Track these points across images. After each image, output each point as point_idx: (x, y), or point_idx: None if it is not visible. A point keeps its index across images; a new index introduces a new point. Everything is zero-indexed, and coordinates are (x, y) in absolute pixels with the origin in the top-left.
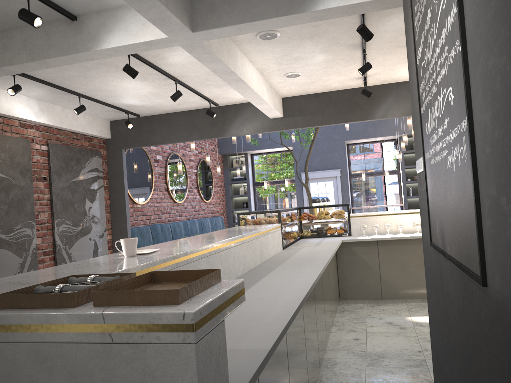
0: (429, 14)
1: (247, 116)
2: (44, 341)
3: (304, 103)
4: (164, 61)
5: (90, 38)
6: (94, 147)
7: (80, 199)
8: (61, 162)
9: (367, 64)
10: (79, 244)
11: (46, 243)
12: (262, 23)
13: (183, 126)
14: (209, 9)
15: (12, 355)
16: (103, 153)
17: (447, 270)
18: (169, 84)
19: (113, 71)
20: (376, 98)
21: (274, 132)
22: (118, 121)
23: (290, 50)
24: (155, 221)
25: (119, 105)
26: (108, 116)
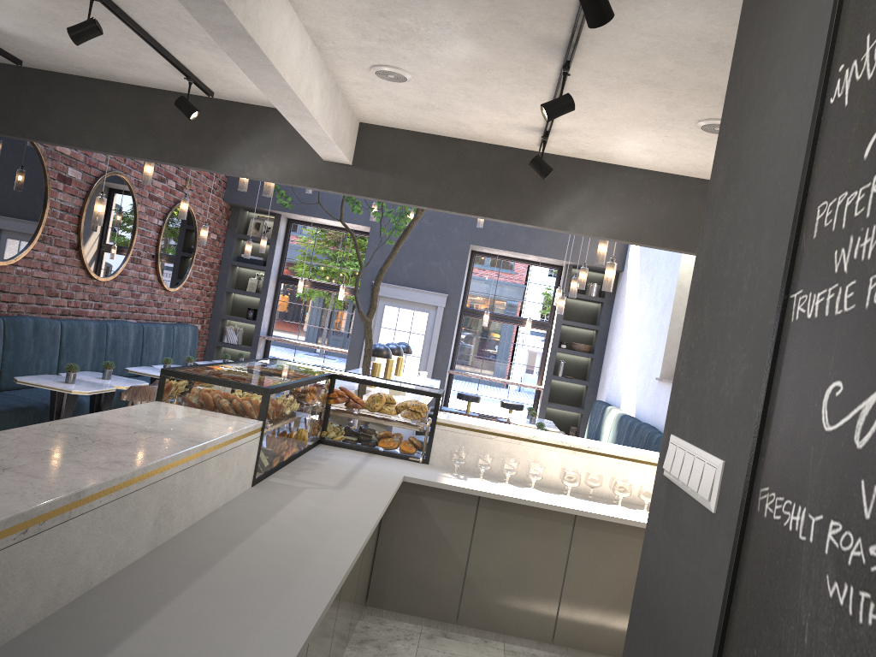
0: None
1: (274, 141)
2: None
3: (404, 148)
4: None
5: None
6: None
7: None
8: None
9: (566, 98)
10: None
11: None
12: None
13: (122, 119)
14: None
15: None
16: None
17: None
18: None
19: None
20: (555, 184)
21: None
22: None
23: (394, 1)
24: (27, 309)
25: None
26: None
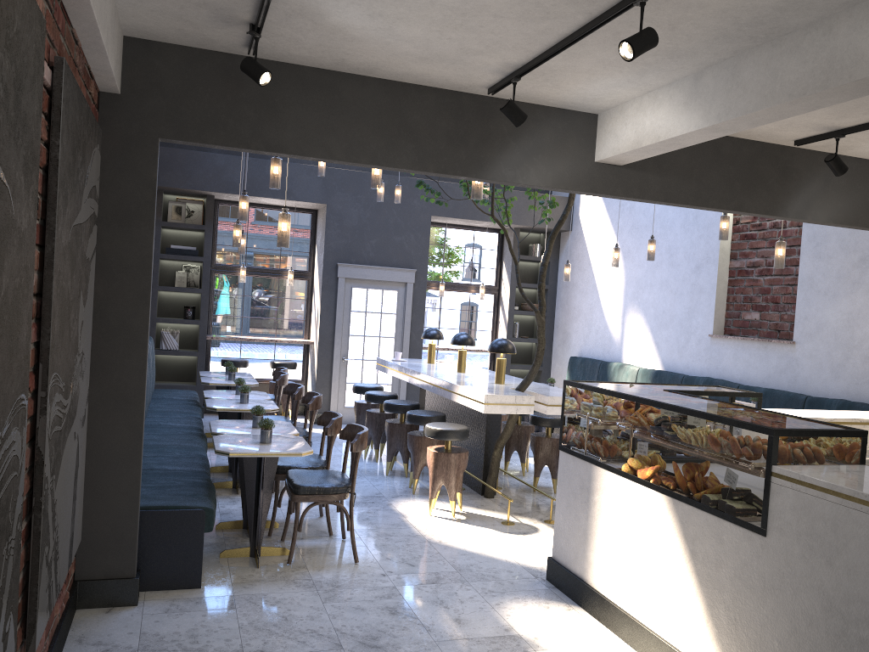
0: None
1: (544, 142)
2: None
3: None
4: None
5: None
6: None
7: (76, 293)
8: (69, 146)
9: None
10: (64, 461)
11: None
12: None
13: (372, 121)
14: None
15: None
16: None
17: None
18: None
19: None
20: (793, 176)
21: (292, 165)
22: (156, 48)
23: None
24: None
25: (284, 1)
26: (158, 21)
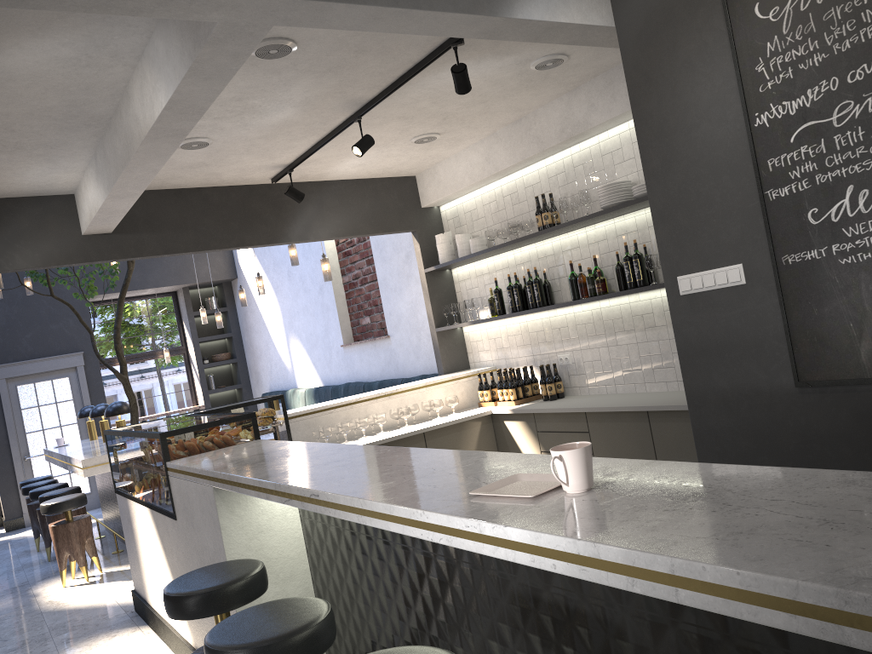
0: None
1: (23, 229)
2: None
3: (155, 207)
4: None
5: None
6: None
7: None
8: None
9: (368, 137)
10: None
11: None
12: (422, 17)
13: None
14: None
15: None
16: None
17: None
18: None
19: None
20: (287, 206)
21: None
22: None
23: (262, 89)
24: None
25: None
26: None
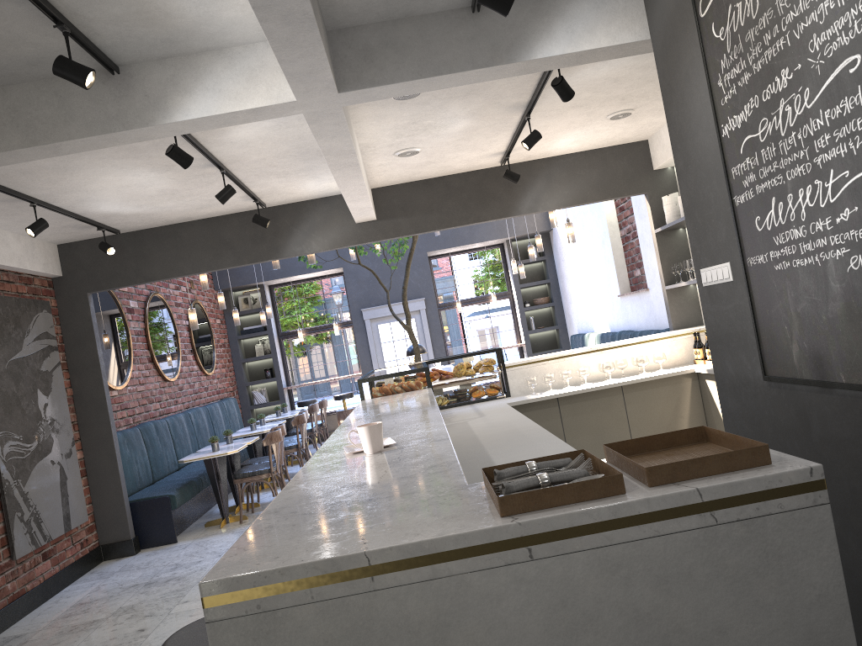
0: (787, 75)
1: (316, 222)
2: (613, 543)
3: (408, 196)
4: (220, 136)
5: (149, 104)
6: (36, 294)
7: (28, 391)
8: None
9: (535, 133)
10: (38, 474)
11: None
12: (448, 77)
13: (202, 245)
14: (362, 56)
15: (563, 572)
16: (51, 305)
17: (830, 405)
18: (204, 175)
19: (121, 157)
20: (518, 184)
21: None
22: (75, 245)
23: (425, 114)
24: (142, 418)
25: (93, 215)
26: (60, 236)
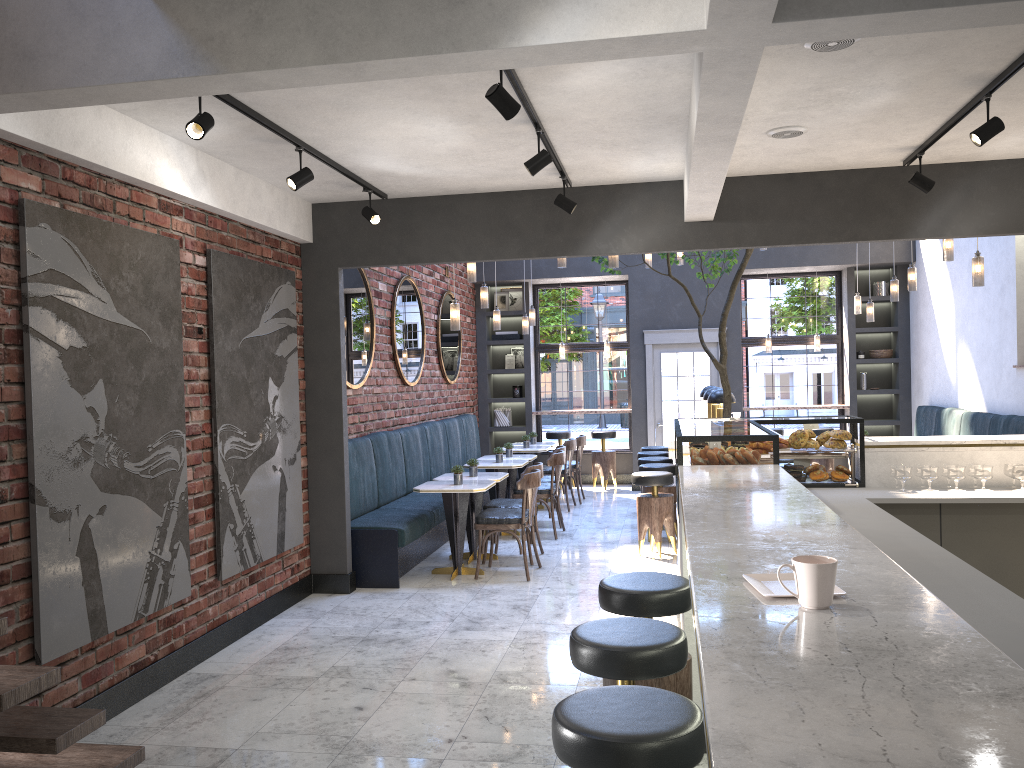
0: None
1: (632, 214)
2: None
3: (761, 193)
4: (552, 82)
5: (492, 17)
6: (281, 261)
7: (259, 378)
8: (229, 294)
9: (995, 121)
10: (257, 480)
11: (200, 479)
12: (950, 13)
13: (483, 226)
14: None
15: None
16: (296, 276)
17: None
18: (512, 134)
19: (419, 97)
20: (921, 194)
21: None
22: (332, 207)
23: (840, 77)
24: (374, 426)
25: (362, 172)
26: (317, 194)
